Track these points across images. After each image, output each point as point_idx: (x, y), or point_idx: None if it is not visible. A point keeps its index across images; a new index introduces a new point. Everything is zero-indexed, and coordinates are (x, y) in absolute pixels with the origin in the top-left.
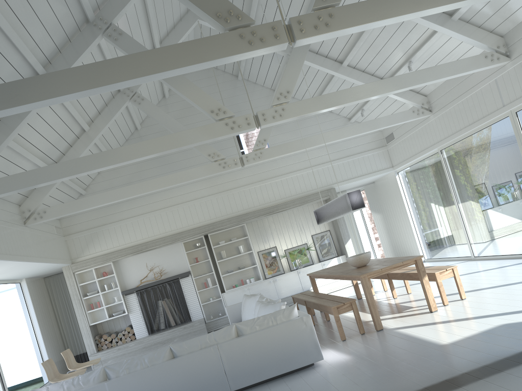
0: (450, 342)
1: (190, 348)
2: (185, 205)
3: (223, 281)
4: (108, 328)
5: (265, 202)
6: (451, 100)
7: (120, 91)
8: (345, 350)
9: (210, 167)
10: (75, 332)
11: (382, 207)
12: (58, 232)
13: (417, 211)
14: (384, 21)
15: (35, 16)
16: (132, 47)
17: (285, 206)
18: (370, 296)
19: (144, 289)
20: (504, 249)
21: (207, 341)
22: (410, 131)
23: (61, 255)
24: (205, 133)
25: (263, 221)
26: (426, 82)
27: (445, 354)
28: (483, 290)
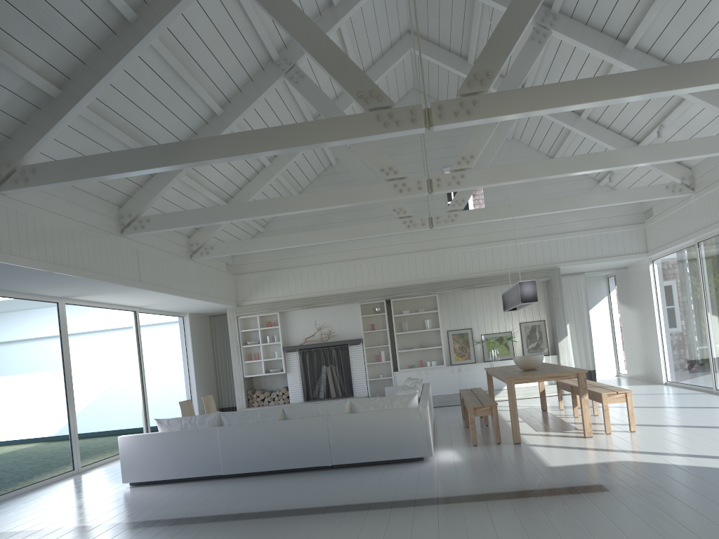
0: (557, 466)
1: (301, 414)
2: (370, 261)
3: (397, 357)
4: (264, 385)
5: (466, 273)
6: (715, 180)
7: None
8: (465, 454)
9: (392, 224)
10: (231, 382)
11: (631, 303)
12: (228, 269)
13: (667, 316)
14: (534, 112)
15: (216, 61)
16: (311, 91)
17: (490, 281)
18: (513, 403)
19: (307, 350)
20: None
21: (318, 410)
22: (670, 209)
23: (226, 295)
24: (370, 193)
25: (462, 294)
26: (650, 162)
27: (538, 474)
28: (665, 427)
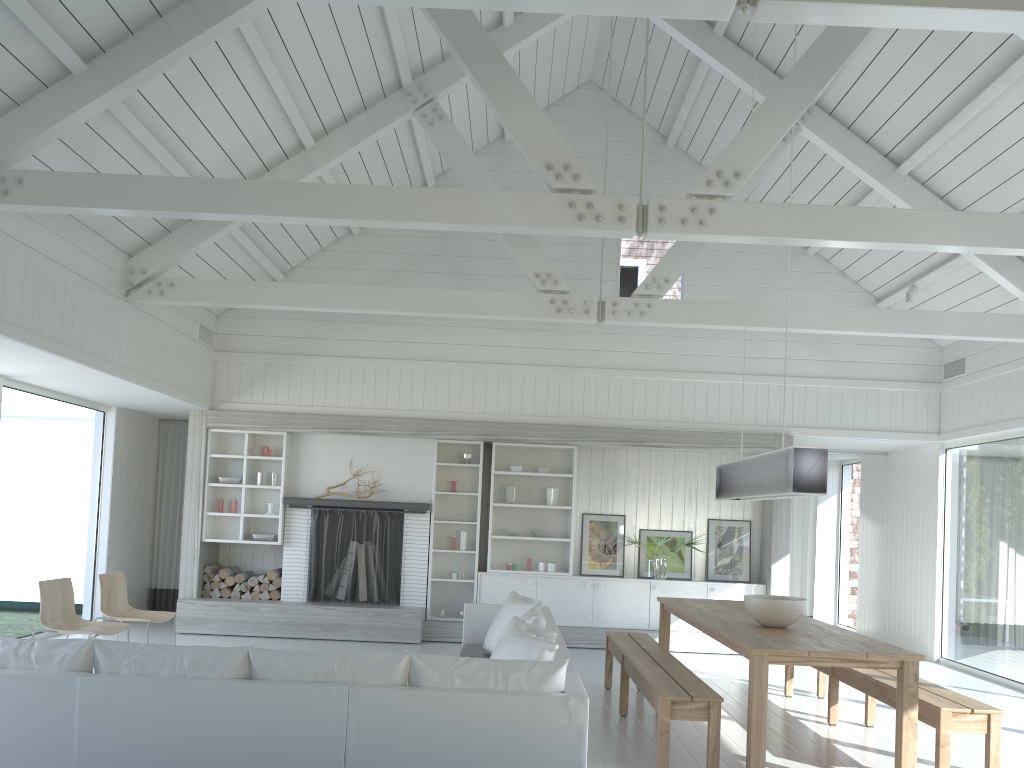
0: None
1: (291, 672)
2: (467, 368)
3: (489, 547)
4: (238, 559)
5: (632, 417)
6: None
7: (401, 88)
8: None
9: (530, 300)
10: (180, 544)
11: (886, 514)
12: (203, 338)
13: (961, 547)
14: (1020, 18)
15: None
16: None
17: (671, 438)
18: (759, 706)
19: (328, 508)
20: None
21: (332, 670)
22: (1007, 365)
23: (192, 384)
24: (517, 210)
25: (617, 454)
26: None
27: None
28: None
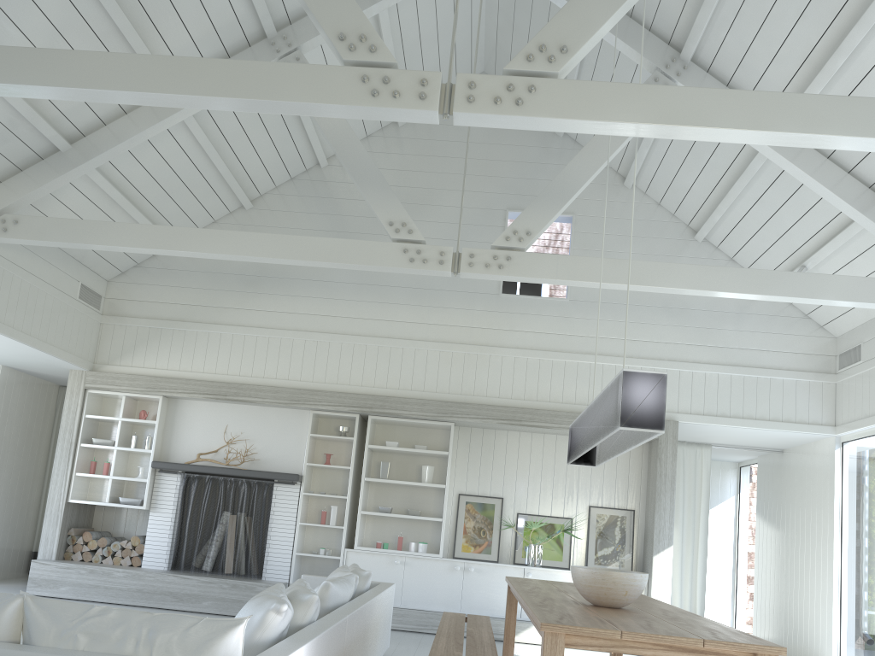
0: None
1: None
2: (347, 340)
3: (358, 523)
4: (112, 525)
5: (512, 396)
6: None
7: (266, 38)
8: None
9: (381, 249)
10: None
11: (782, 513)
12: (86, 299)
13: (860, 546)
14: None
15: None
16: None
17: (551, 419)
18: None
19: (196, 475)
20: None
21: None
22: None
23: (65, 341)
24: (301, 84)
25: (498, 435)
26: None
27: None
28: None
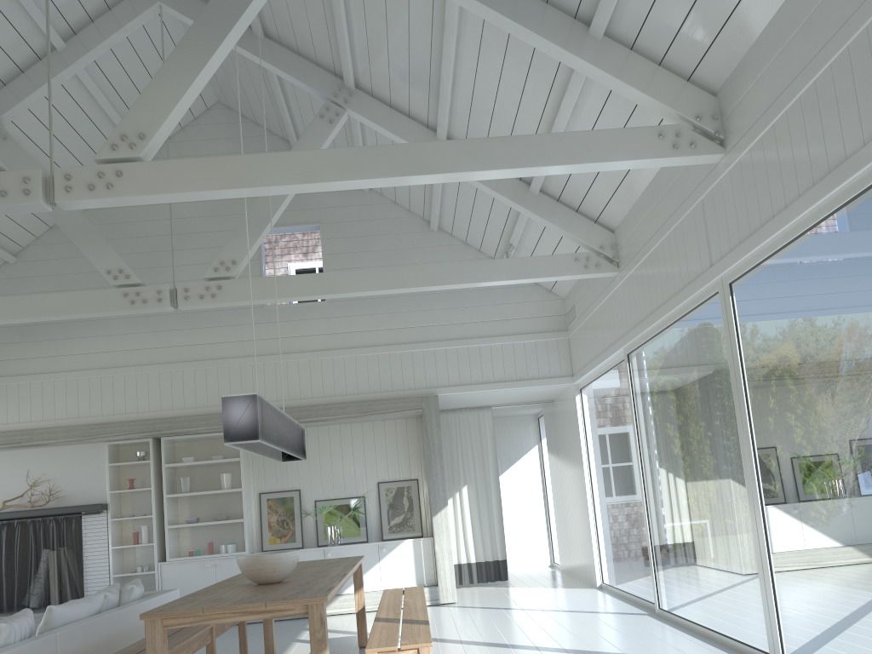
0: None
1: None
2: (129, 371)
3: (167, 537)
4: None
5: (289, 397)
6: (643, 244)
7: None
8: None
9: (104, 296)
10: None
11: (559, 456)
12: None
13: (599, 477)
14: None
15: None
16: None
17: (326, 412)
18: None
19: (5, 521)
20: (700, 611)
21: None
22: (593, 304)
23: None
24: None
25: None
26: (492, 170)
27: None
28: None
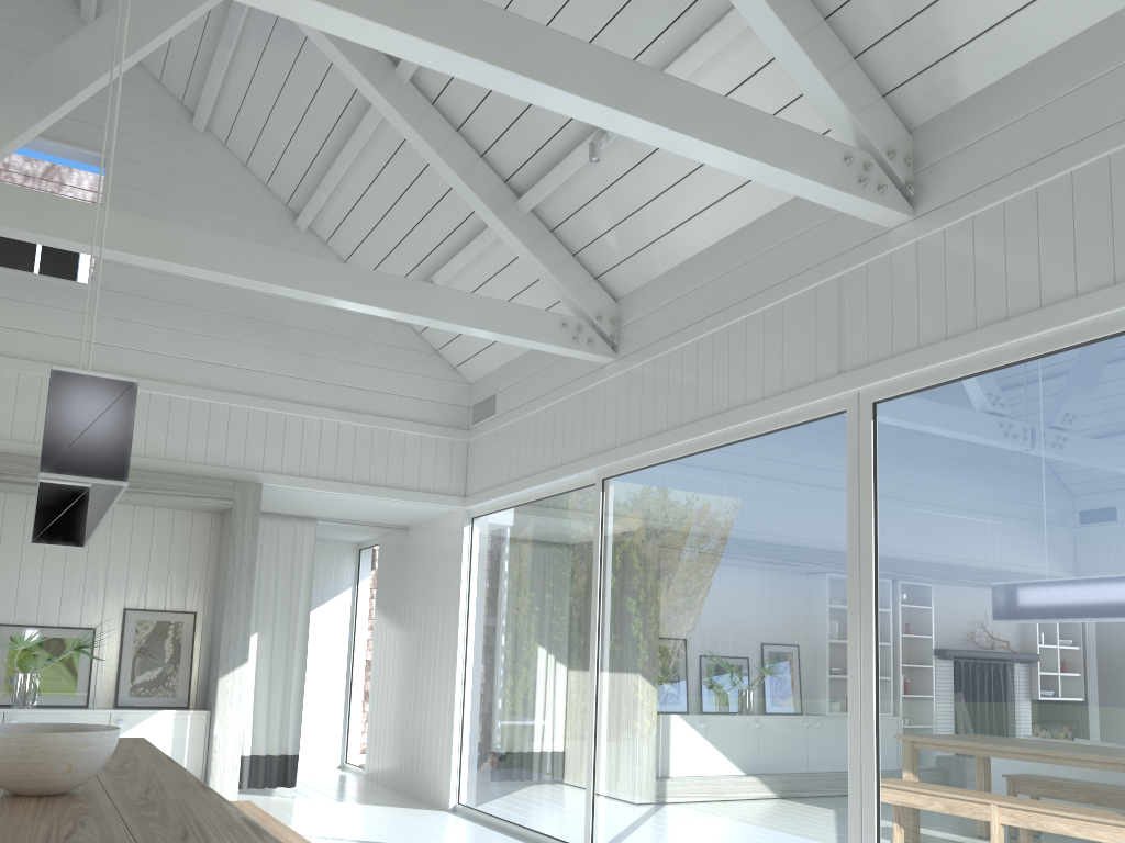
0: None
1: None
2: None
3: None
4: None
5: None
6: (684, 326)
7: None
8: None
9: None
10: None
11: (404, 609)
12: None
13: (486, 648)
14: None
15: None
16: None
17: None
18: None
19: None
20: None
21: None
22: (542, 399)
23: None
24: None
25: None
26: (629, 114)
27: None
28: None
